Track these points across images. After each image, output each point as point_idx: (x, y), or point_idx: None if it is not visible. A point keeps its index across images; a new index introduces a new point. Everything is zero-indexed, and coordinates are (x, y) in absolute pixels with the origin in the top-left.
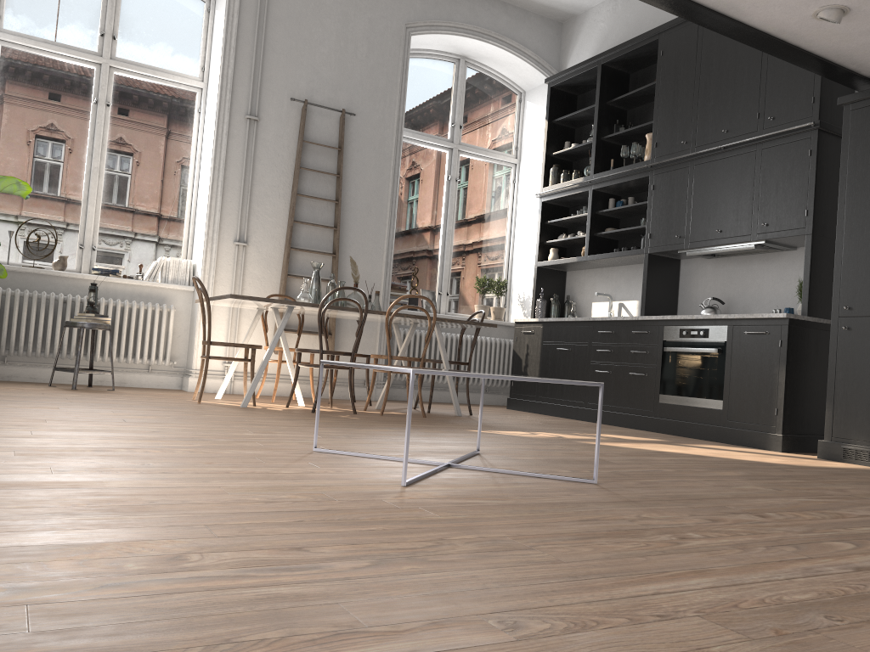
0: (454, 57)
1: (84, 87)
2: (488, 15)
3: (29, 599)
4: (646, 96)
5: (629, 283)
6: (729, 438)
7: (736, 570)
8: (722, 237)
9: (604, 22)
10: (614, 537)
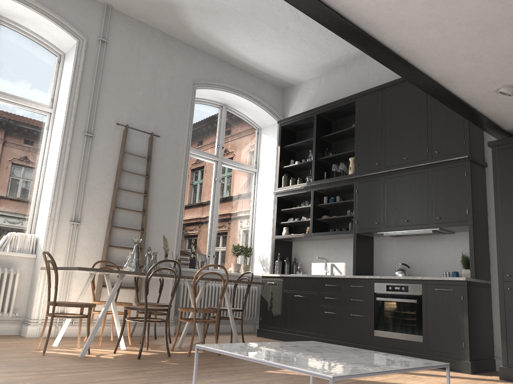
0: (219, 104)
1: None
2: (242, 81)
3: None
4: (346, 134)
5: (338, 250)
6: None
7: None
8: (409, 224)
9: (312, 90)
10: None
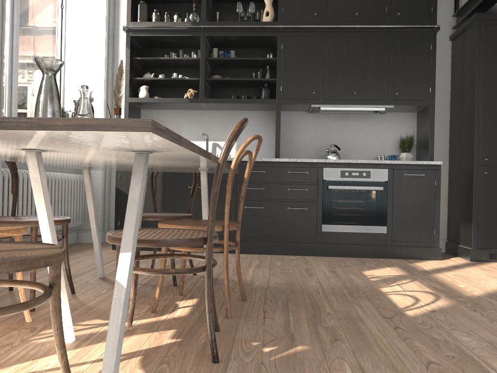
0: None
1: None
2: None
3: None
4: None
5: (224, 126)
6: (396, 254)
7: None
8: (358, 98)
9: None
10: None
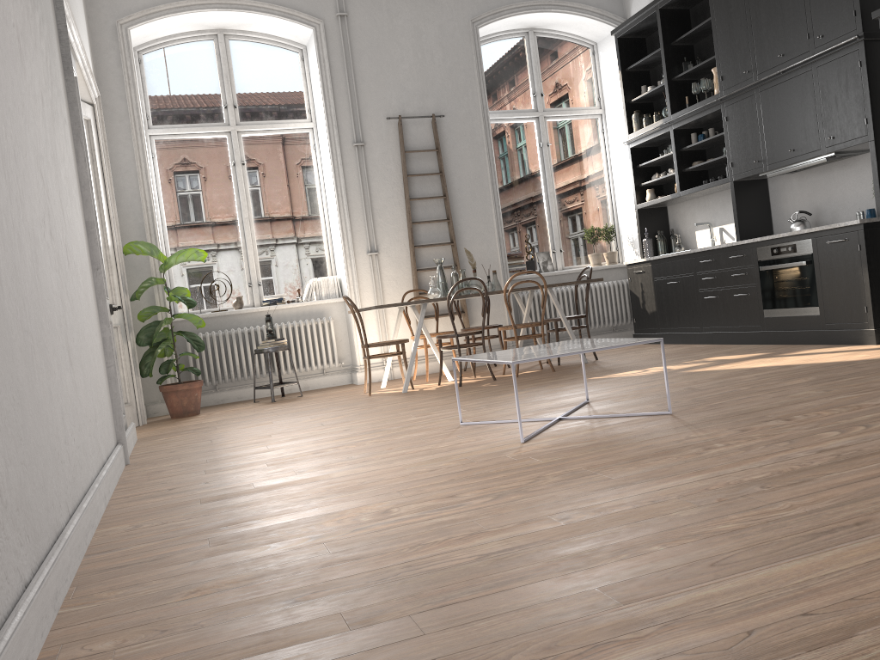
0: (523, 31)
1: (222, 155)
2: None
3: (323, 540)
4: (707, 30)
5: (725, 207)
6: (829, 339)
7: (727, 465)
8: (795, 155)
9: None
10: (657, 456)
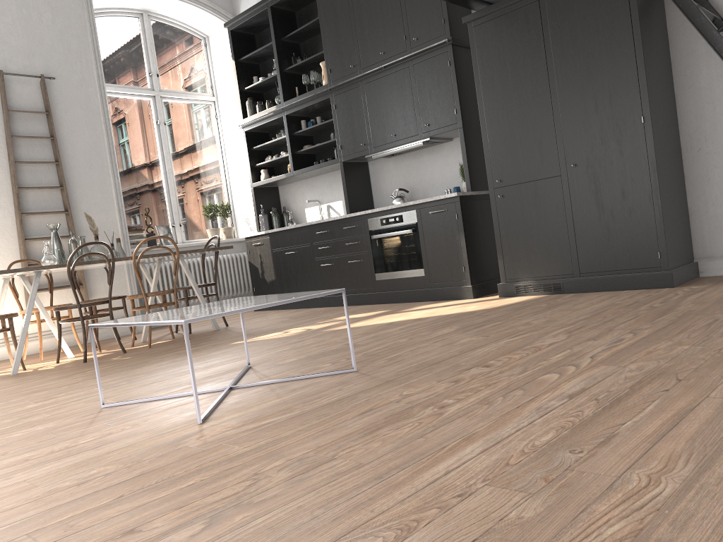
0: (137, 12)
1: None
2: None
3: None
4: (313, 30)
5: (332, 187)
6: (434, 296)
7: (492, 426)
8: (397, 139)
9: None
10: (393, 424)
